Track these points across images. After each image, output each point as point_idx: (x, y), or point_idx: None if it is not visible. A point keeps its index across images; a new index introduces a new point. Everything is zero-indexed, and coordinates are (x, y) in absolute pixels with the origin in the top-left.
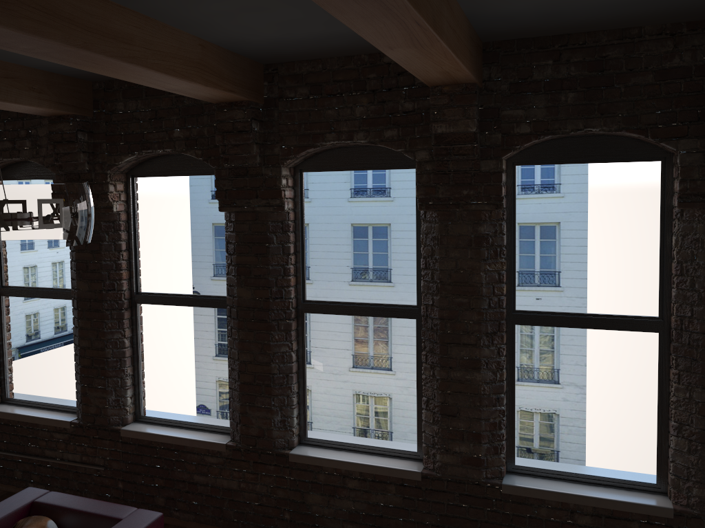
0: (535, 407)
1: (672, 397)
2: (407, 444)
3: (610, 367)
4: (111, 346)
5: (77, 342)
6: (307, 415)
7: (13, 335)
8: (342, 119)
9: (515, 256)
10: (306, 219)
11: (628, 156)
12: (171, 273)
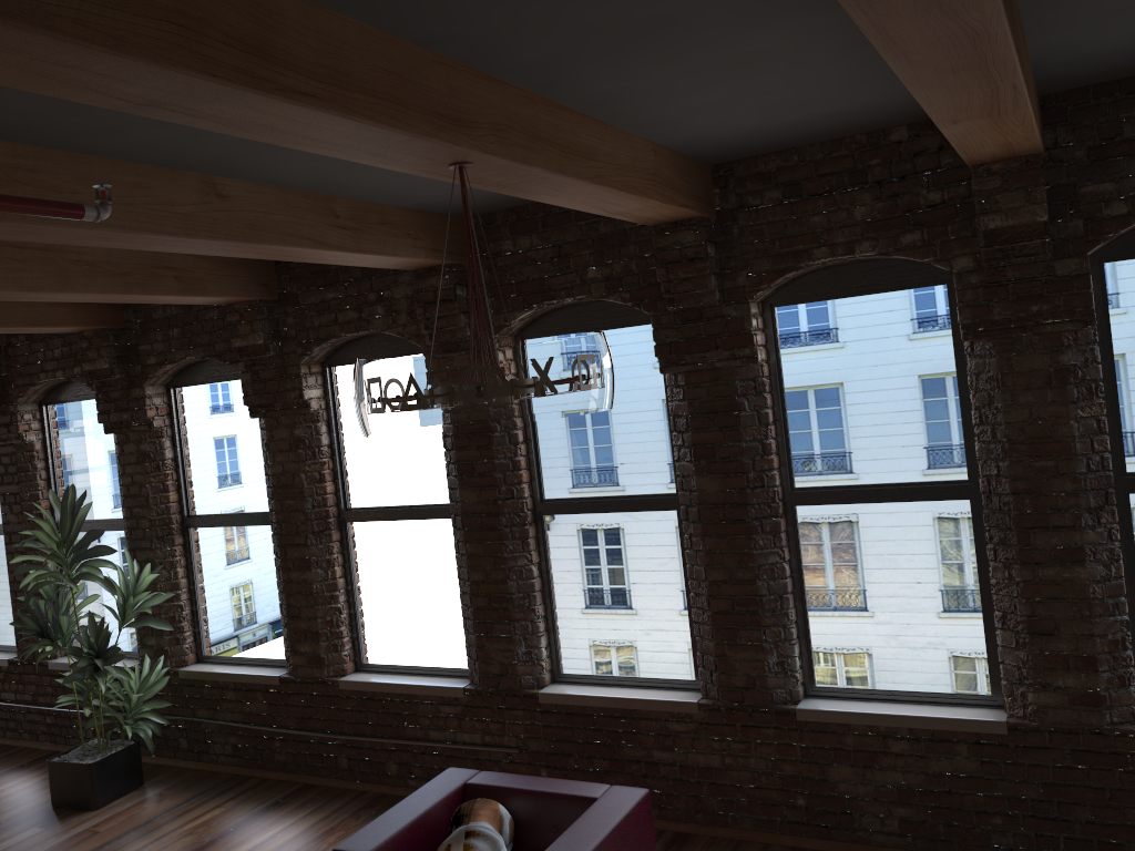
0: None
1: None
2: (973, 685)
3: None
4: (515, 577)
5: (465, 576)
6: (812, 654)
7: (366, 575)
8: (835, 227)
9: (1117, 394)
10: (784, 373)
11: None
12: (590, 469)
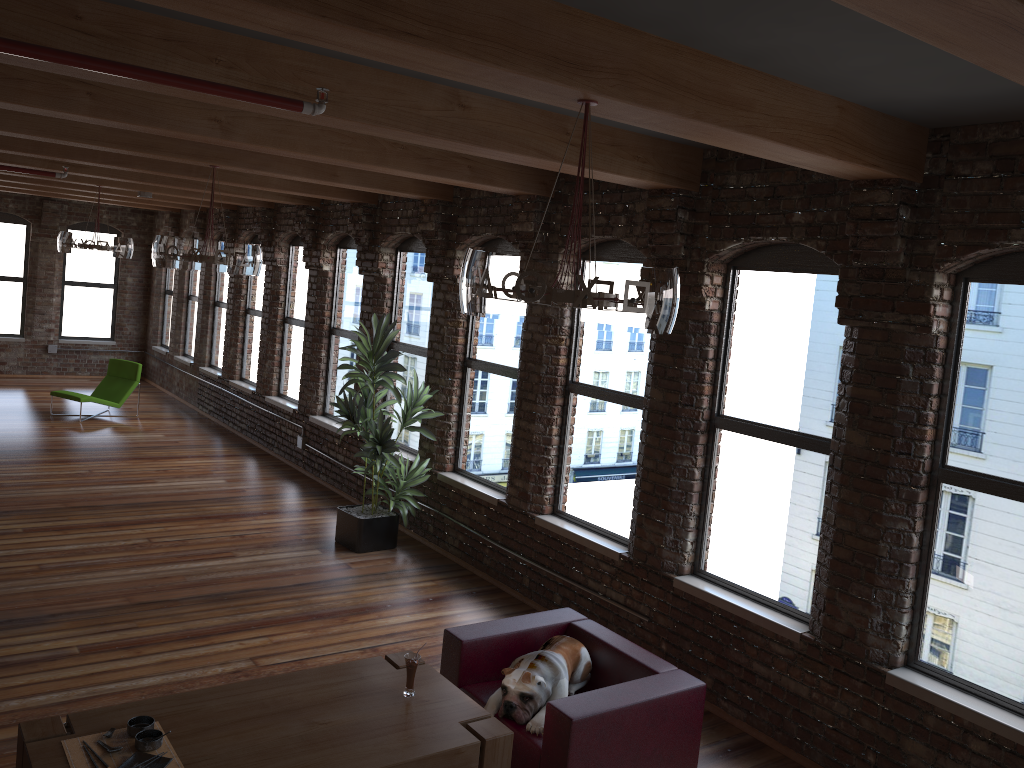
0: None
1: None
2: None
3: None
4: (678, 474)
5: (640, 461)
6: (923, 629)
7: (575, 439)
8: None
9: None
10: (963, 350)
11: None
12: (764, 397)
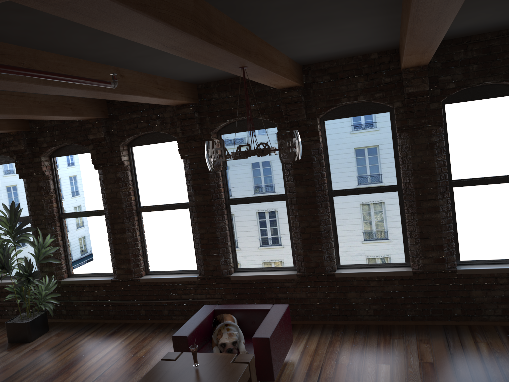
0: (468, 228)
1: None
2: (399, 259)
3: (506, 202)
4: (219, 230)
5: (197, 231)
6: (339, 252)
7: (150, 234)
8: (350, 90)
9: (449, 152)
10: (328, 146)
11: (505, 93)
12: (249, 186)
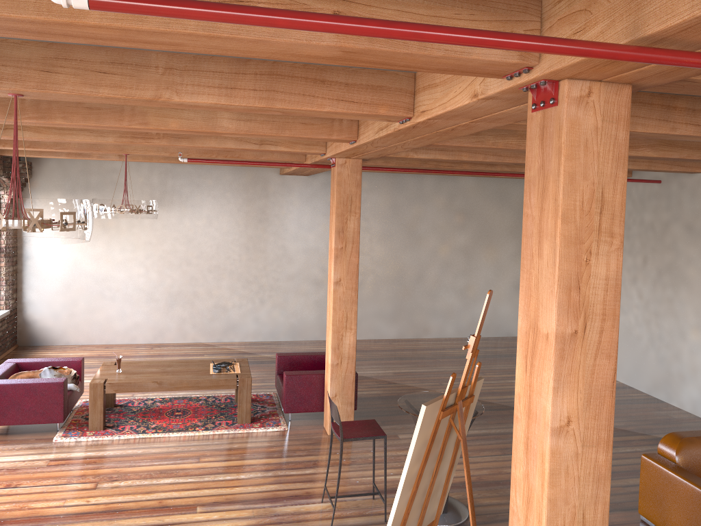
0: None
1: (4, 272)
2: None
3: None
4: None
5: None
6: None
7: None
8: None
9: None
10: None
11: None
12: None
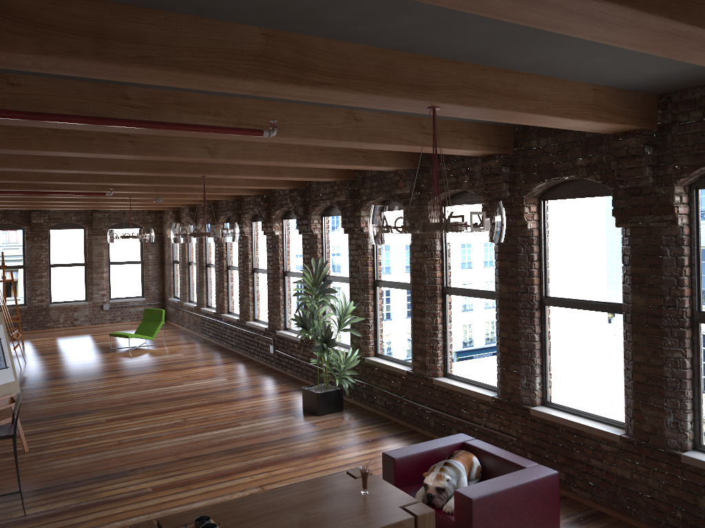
0: None
1: None
2: None
3: None
4: (524, 339)
5: (498, 333)
6: (702, 423)
7: (453, 324)
8: None
9: None
10: (701, 234)
11: None
12: (574, 281)
